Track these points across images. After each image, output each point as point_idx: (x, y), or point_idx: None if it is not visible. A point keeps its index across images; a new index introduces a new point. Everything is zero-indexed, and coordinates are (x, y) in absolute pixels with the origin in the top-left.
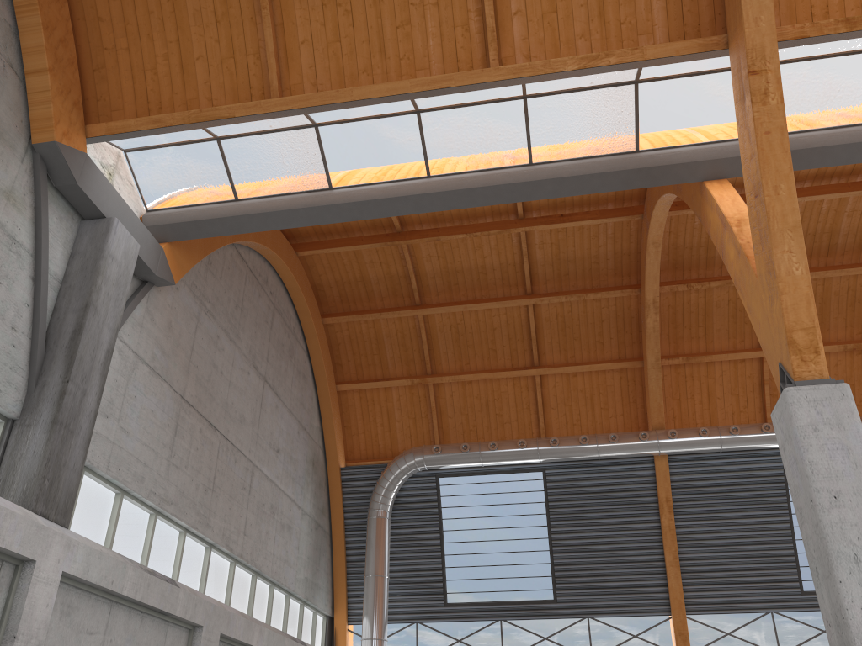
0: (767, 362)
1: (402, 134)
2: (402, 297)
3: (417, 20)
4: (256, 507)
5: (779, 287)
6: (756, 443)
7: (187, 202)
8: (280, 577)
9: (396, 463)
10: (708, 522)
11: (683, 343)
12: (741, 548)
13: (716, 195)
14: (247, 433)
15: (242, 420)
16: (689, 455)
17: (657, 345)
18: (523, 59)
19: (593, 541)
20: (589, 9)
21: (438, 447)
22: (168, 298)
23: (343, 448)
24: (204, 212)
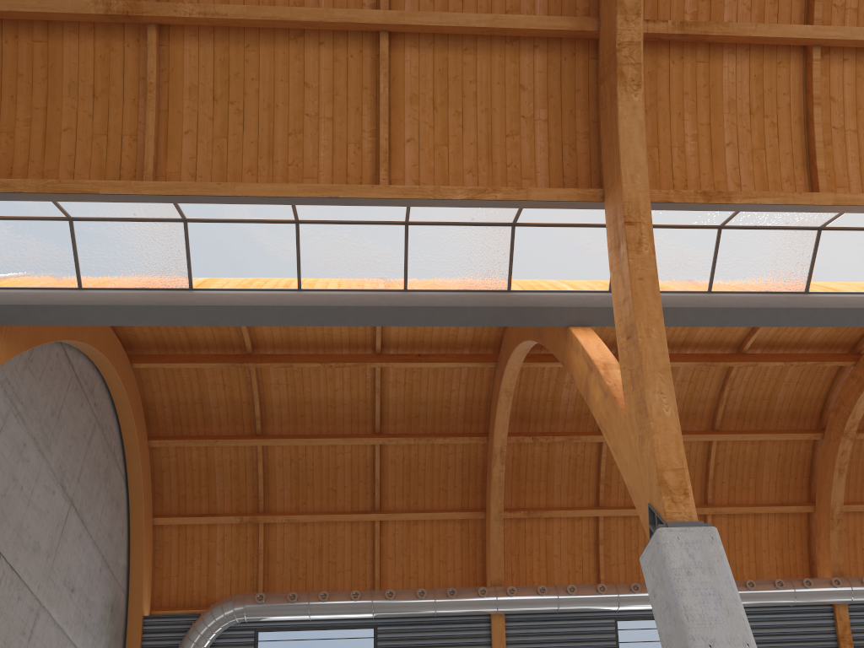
0: (602, 522)
1: (278, 242)
2: (243, 424)
3: (310, 131)
4: None
5: (651, 426)
6: (591, 604)
7: (19, 283)
8: None
9: (212, 612)
10: None
11: (524, 497)
12: None
13: (582, 340)
14: (39, 564)
15: (35, 548)
16: (525, 615)
17: (501, 496)
18: (412, 183)
19: None
20: (478, 148)
21: (263, 596)
22: None
23: (151, 593)
24: (38, 296)
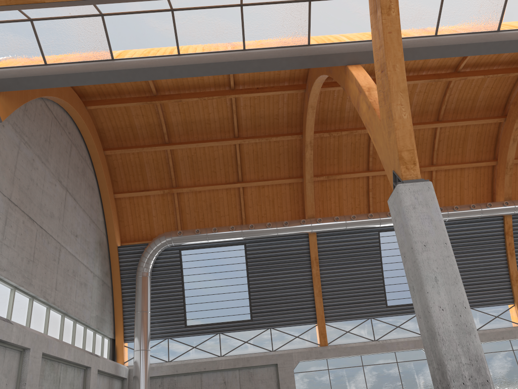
0: (371, 179)
1: (162, 25)
2: (157, 138)
3: None
4: (63, 272)
5: (395, 125)
6: (365, 225)
7: (9, 64)
8: (80, 316)
9: (154, 242)
10: (338, 270)
11: (325, 168)
12: (355, 284)
13: (355, 73)
14: (55, 224)
15: (51, 216)
16: (328, 232)
17: (311, 168)
18: None
19: (273, 284)
20: None
21: (181, 232)
22: None
23: (119, 234)
24: (22, 72)
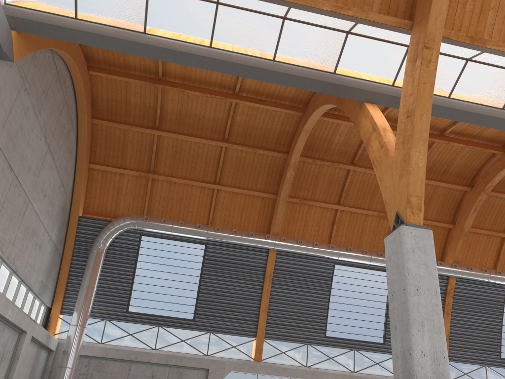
0: (339, 212)
1: (203, 14)
2: (148, 120)
3: None
4: (24, 228)
5: (410, 170)
6: (324, 254)
7: (38, 7)
8: (27, 277)
9: (118, 221)
10: (288, 291)
11: (300, 191)
12: (301, 308)
13: (371, 111)
14: (30, 178)
15: (29, 169)
16: (287, 253)
17: (288, 188)
18: None
19: (223, 290)
20: None
21: (148, 217)
22: (4, 70)
23: (83, 204)
24: (50, 18)
